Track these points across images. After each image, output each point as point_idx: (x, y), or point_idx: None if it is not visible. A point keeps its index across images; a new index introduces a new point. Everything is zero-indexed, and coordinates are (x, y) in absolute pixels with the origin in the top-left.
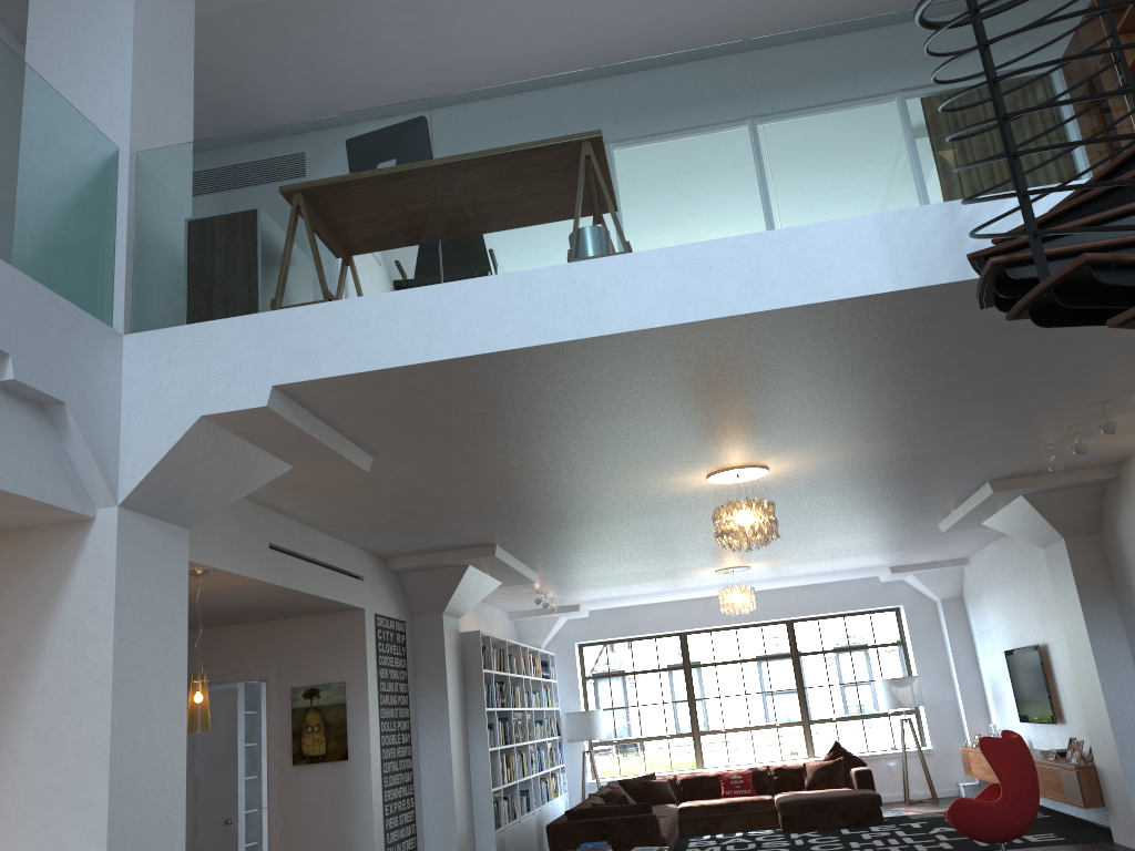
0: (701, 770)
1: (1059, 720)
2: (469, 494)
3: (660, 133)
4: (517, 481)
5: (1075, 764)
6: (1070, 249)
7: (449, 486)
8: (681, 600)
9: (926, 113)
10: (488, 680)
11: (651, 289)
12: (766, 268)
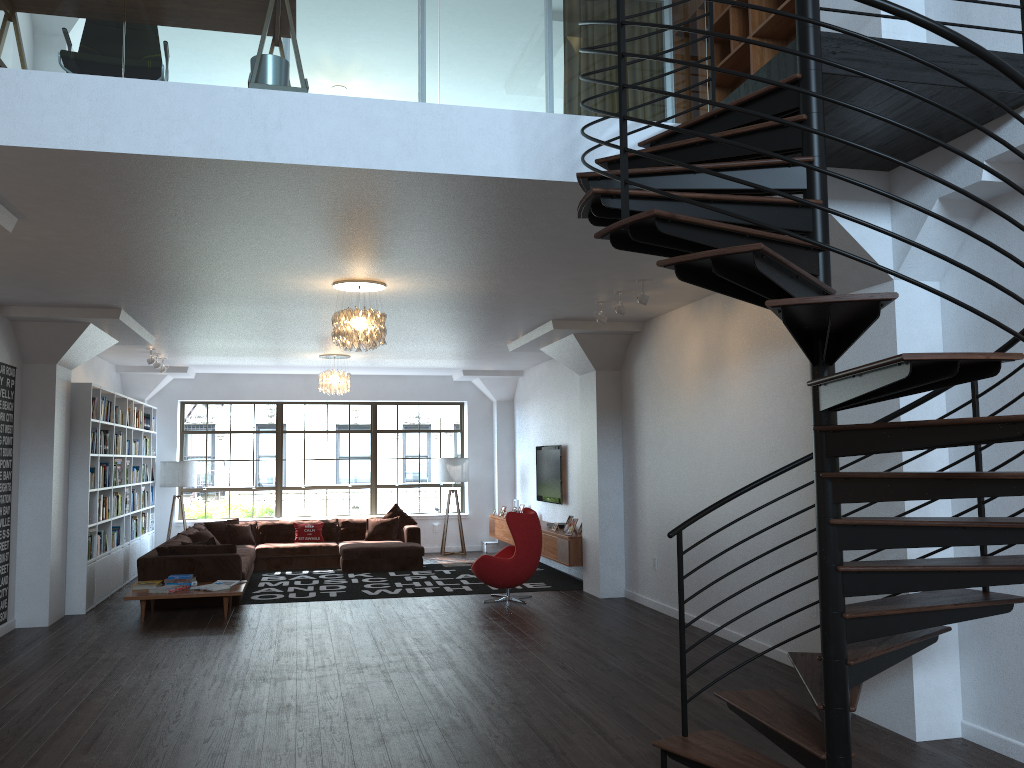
0: (279, 519)
1: (564, 502)
2: (108, 264)
3: None
4: (158, 261)
5: (569, 535)
6: (645, 194)
7: (89, 255)
8: (283, 374)
9: (568, 35)
10: (94, 429)
11: (322, 131)
12: (422, 136)
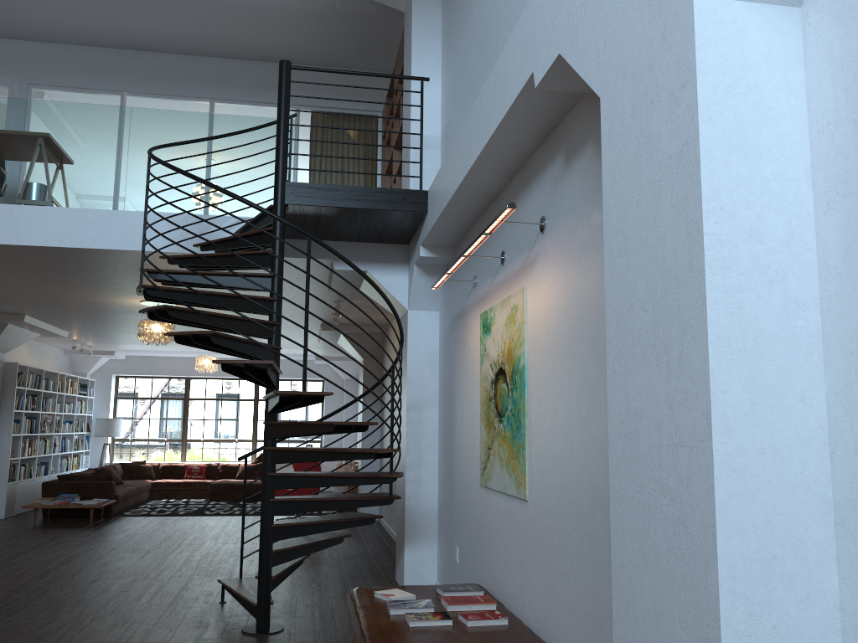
0: (182, 462)
1: None
2: None
3: (76, 146)
4: (16, 289)
5: None
6: (170, 271)
7: None
8: (189, 357)
9: (207, 168)
10: (21, 393)
11: (51, 227)
12: (110, 228)
